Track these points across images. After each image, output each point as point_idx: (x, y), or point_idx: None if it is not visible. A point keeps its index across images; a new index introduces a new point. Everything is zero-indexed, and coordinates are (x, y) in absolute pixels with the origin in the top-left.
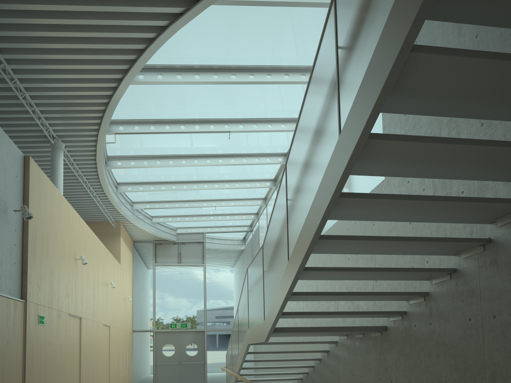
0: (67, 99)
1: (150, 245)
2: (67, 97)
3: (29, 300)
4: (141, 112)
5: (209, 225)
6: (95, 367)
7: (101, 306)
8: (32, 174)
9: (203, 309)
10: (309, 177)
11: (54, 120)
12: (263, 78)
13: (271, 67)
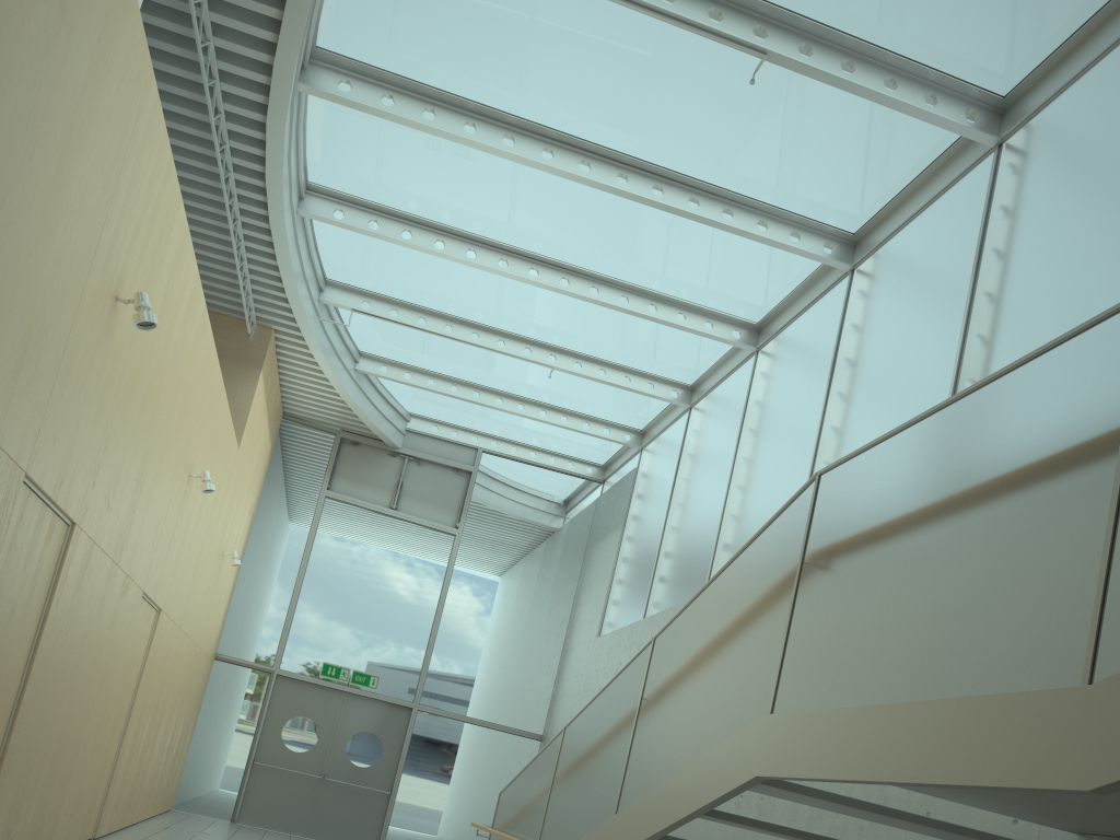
0: None
1: (327, 438)
2: None
3: None
4: None
5: (500, 432)
6: (75, 722)
7: (152, 530)
8: None
9: (425, 651)
10: None
11: None
12: None
13: None
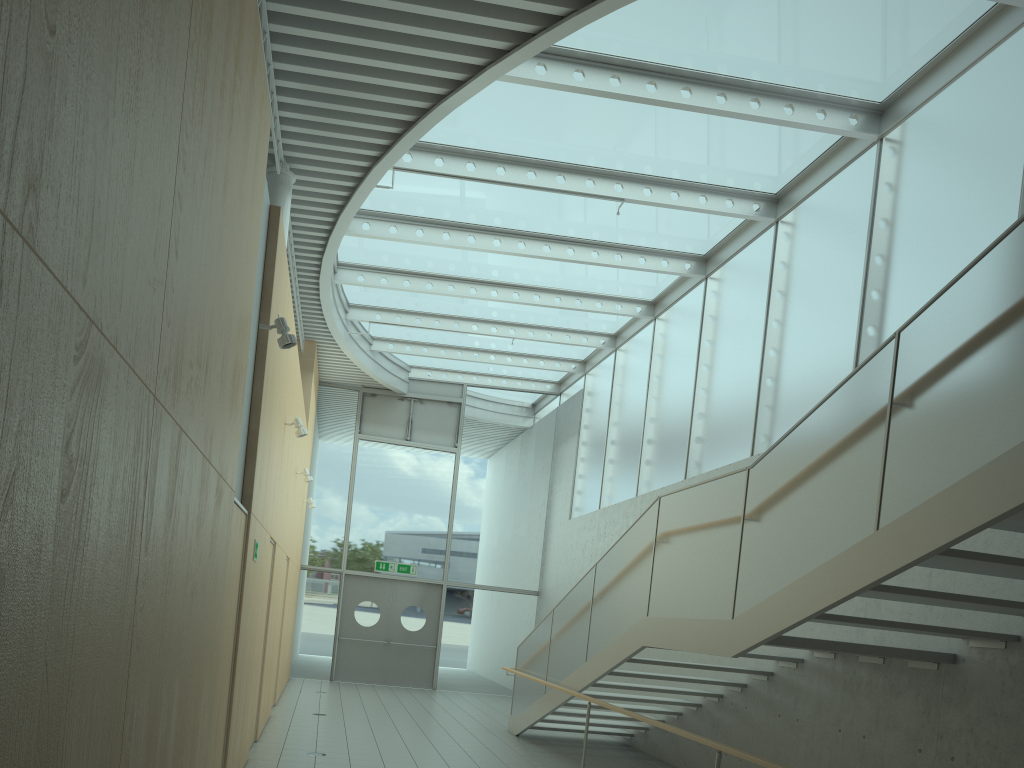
0: (347, 89)
1: (353, 394)
2: (348, 85)
3: (252, 511)
4: (459, 133)
5: (479, 370)
6: (273, 643)
7: (288, 519)
8: (278, 246)
9: (445, 542)
10: (1015, 384)
11: (296, 127)
12: (744, 106)
13: (764, 86)
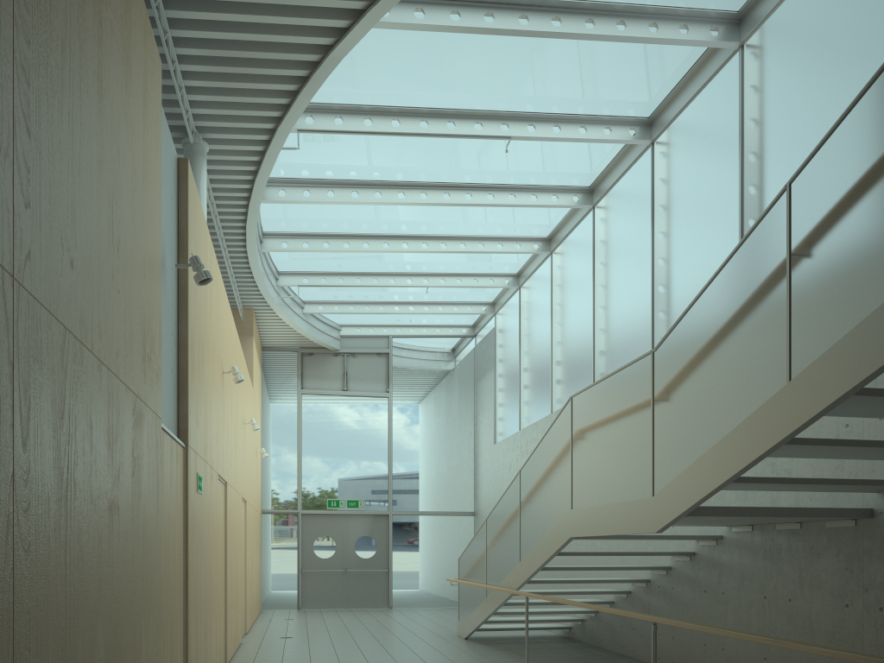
0: (242, 50)
1: (292, 355)
2: (242, 46)
3: (189, 444)
4: (353, 90)
5: (401, 322)
6: (236, 575)
7: (240, 464)
8: (190, 196)
9: (387, 476)
10: None
11: (202, 95)
12: (611, 28)
13: (628, 7)
